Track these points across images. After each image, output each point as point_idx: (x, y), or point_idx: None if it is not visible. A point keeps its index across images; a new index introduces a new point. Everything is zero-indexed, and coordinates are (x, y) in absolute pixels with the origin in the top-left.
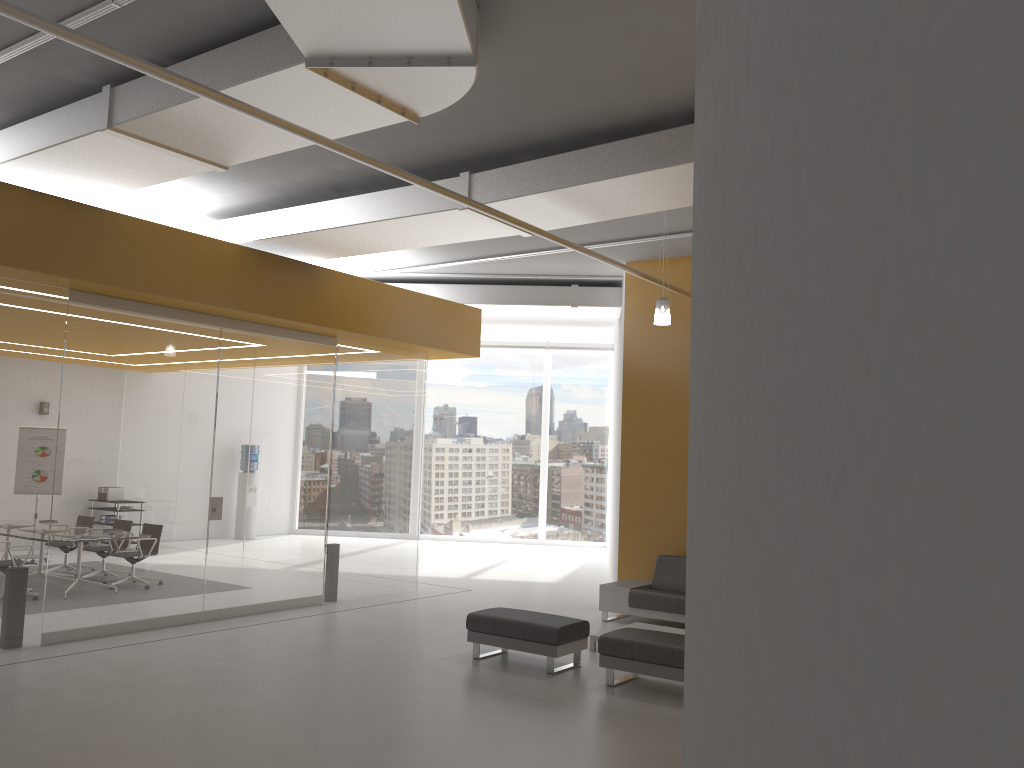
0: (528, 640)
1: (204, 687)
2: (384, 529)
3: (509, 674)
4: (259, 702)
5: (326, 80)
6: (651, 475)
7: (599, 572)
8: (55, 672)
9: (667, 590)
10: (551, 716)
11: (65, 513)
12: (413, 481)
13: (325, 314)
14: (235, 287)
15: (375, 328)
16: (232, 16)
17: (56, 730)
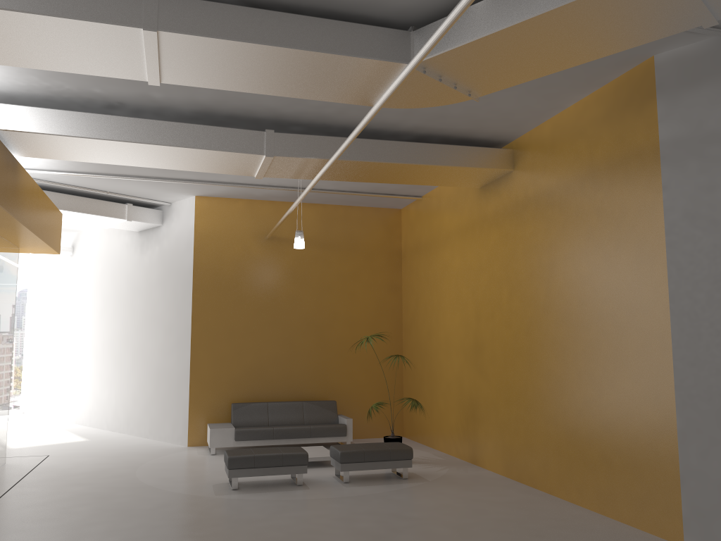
0: (284, 466)
1: None
2: None
3: (284, 491)
4: None
5: (392, 75)
6: (216, 348)
7: (88, 429)
8: None
9: (245, 426)
10: (380, 502)
11: None
12: (9, 363)
13: (18, 207)
14: None
15: (33, 224)
16: (347, 4)
17: None
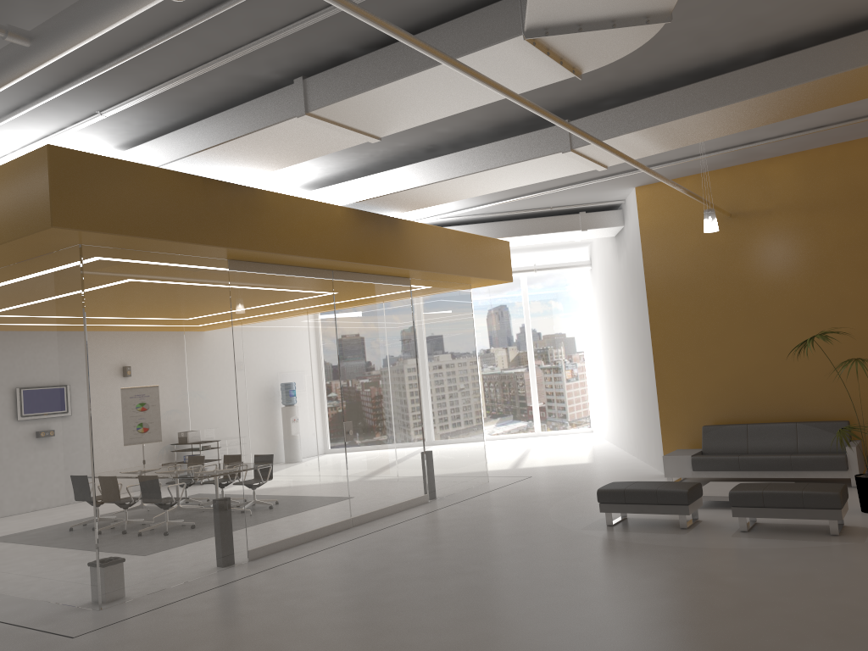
0: (660, 504)
1: (425, 574)
2: (461, 434)
3: (652, 533)
4: (485, 579)
5: (527, 49)
6: (682, 361)
7: (614, 450)
8: (289, 579)
9: (717, 454)
10: (730, 559)
11: (250, 448)
12: (474, 392)
13: (409, 258)
14: (348, 243)
15: (442, 266)
16: (439, 4)
17: (354, 620)
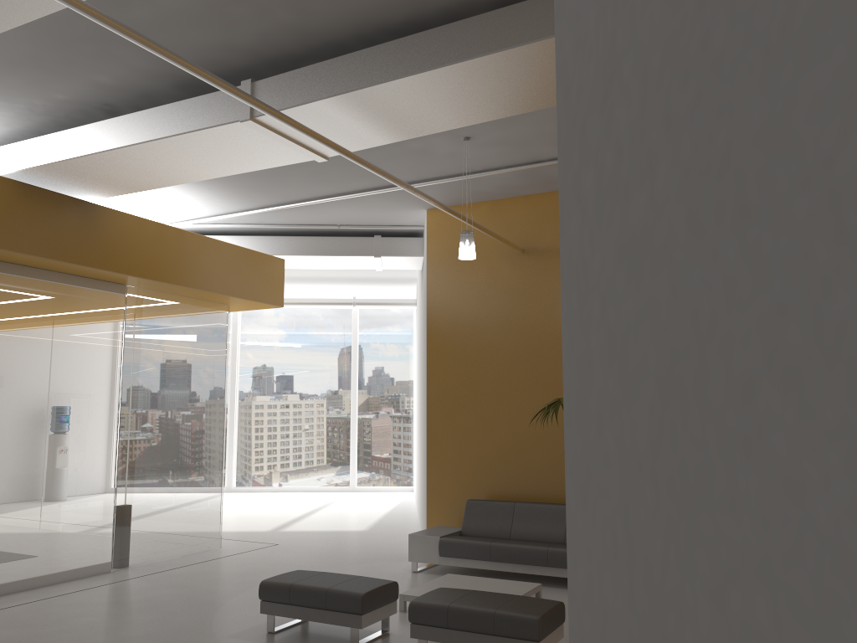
0: (329, 610)
1: None
2: (183, 486)
3: None
4: None
5: None
6: (457, 419)
7: (408, 517)
8: None
9: (477, 536)
10: None
11: None
12: (215, 435)
13: (108, 257)
14: None
15: (167, 274)
16: None
17: None
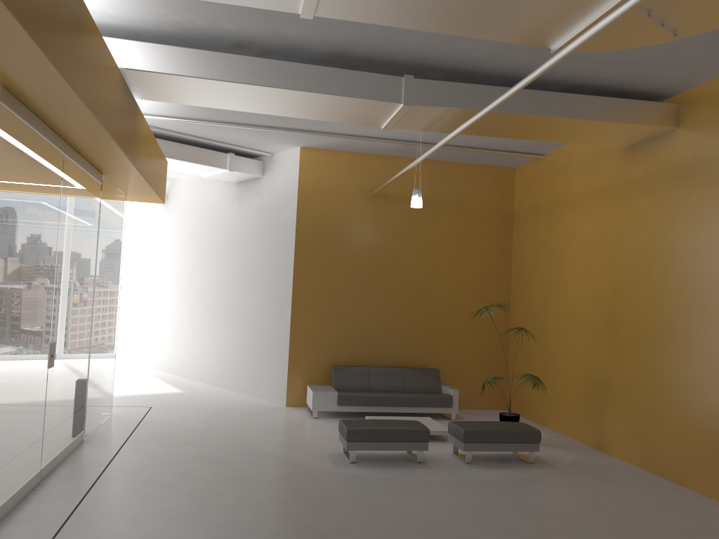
0: (405, 441)
1: None
2: (106, 360)
3: (406, 469)
4: (370, 538)
5: (591, 8)
6: (317, 308)
7: (181, 379)
8: None
9: (346, 390)
10: (516, 491)
11: None
12: (116, 314)
13: (136, 154)
14: (116, 116)
15: (146, 172)
16: None
17: None
